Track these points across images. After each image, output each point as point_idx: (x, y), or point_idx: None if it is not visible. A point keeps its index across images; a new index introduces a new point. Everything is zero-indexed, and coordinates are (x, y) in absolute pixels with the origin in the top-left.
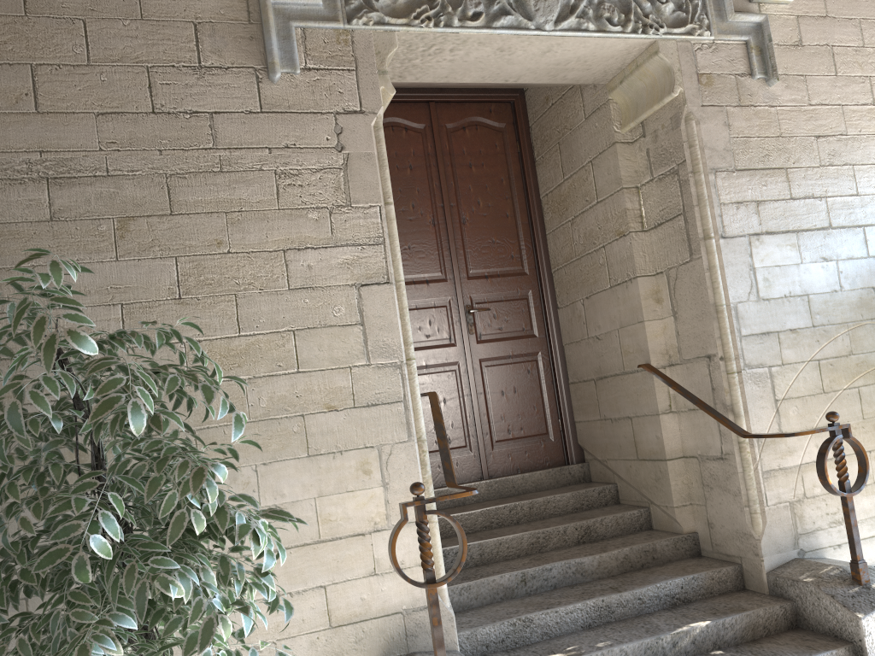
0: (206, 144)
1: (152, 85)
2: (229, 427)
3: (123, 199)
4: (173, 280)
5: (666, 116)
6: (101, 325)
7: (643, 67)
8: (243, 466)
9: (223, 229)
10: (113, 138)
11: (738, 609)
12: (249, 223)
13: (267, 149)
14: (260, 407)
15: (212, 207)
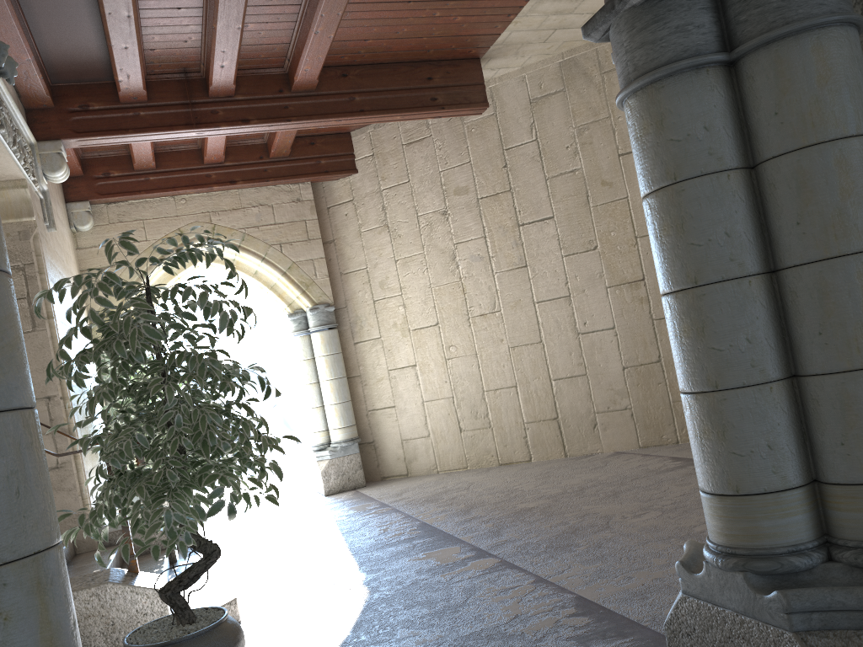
0: None
1: None
2: None
3: None
4: None
5: (13, 229)
6: None
7: (5, 190)
8: None
9: None
10: None
11: (110, 550)
12: None
13: None
14: None
15: None
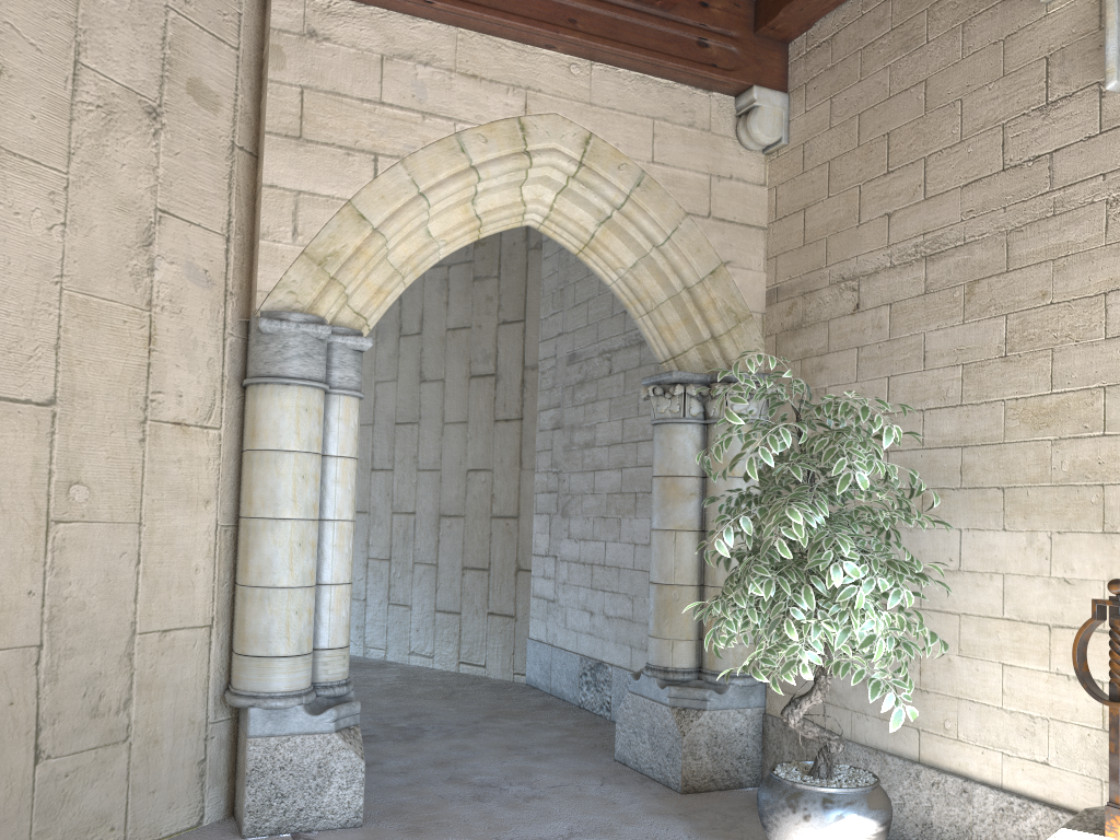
0: (1043, 189)
1: (1004, 142)
2: (1031, 489)
3: (972, 264)
4: (1001, 338)
5: None
6: (947, 385)
7: None
8: (1039, 531)
9: (1048, 279)
10: (970, 207)
11: None
12: (1073, 267)
13: (1101, 175)
14: (1061, 471)
15: (1041, 256)
